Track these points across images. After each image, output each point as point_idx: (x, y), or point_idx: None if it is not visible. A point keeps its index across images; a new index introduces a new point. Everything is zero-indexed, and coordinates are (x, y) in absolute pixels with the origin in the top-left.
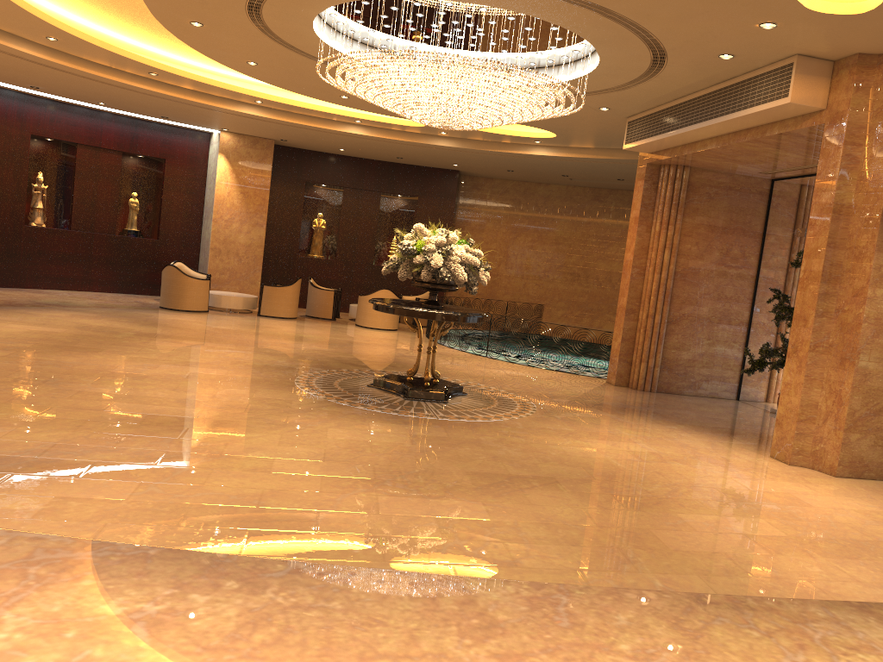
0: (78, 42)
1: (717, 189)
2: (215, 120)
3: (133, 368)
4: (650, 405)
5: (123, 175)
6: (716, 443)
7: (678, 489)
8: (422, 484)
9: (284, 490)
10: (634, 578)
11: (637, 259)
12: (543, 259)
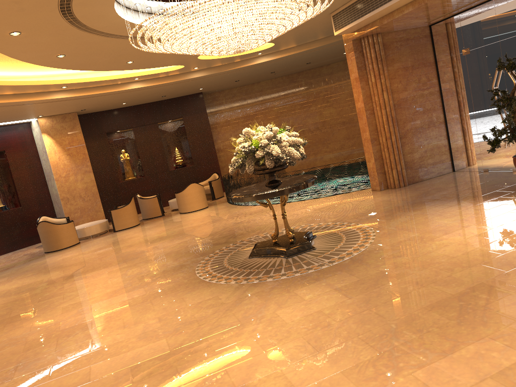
0: None
1: (401, 42)
2: (33, 111)
3: (74, 318)
4: (421, 195)
5: None
6: (505, 205)
7: None
8: (419, 339)
9: None
10: None
11: (367, 105)
12: None
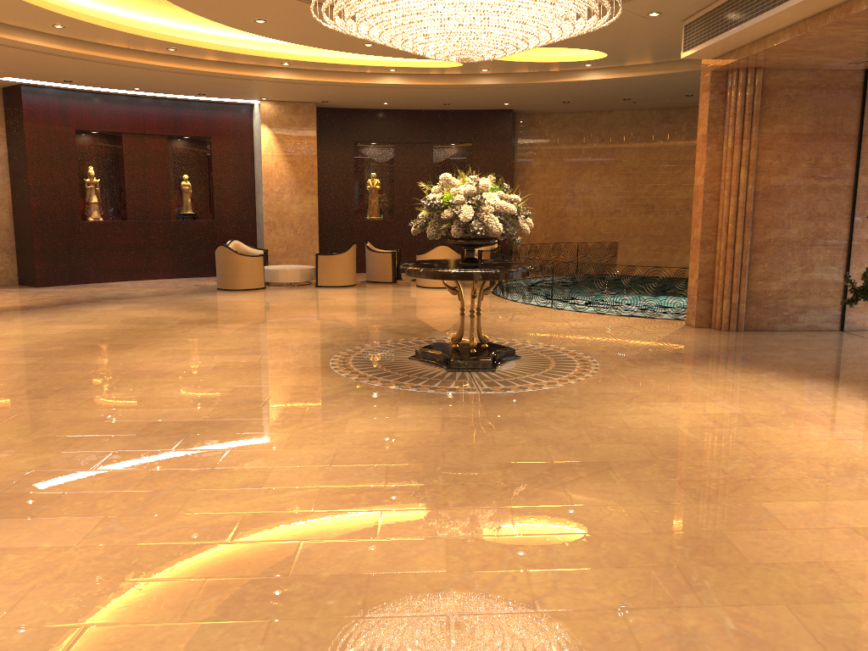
0: (85, 26)
1: (799, 89)
2: (249, 90)
3: (159, 364)
4: (735, 349)
5: (171, 159)
6: (814, 392)
7: (764, 464)
8: (441, 487)
9: (270, 513)
10: (696, 618)
11: (709, 183)
12: (613, 193)
